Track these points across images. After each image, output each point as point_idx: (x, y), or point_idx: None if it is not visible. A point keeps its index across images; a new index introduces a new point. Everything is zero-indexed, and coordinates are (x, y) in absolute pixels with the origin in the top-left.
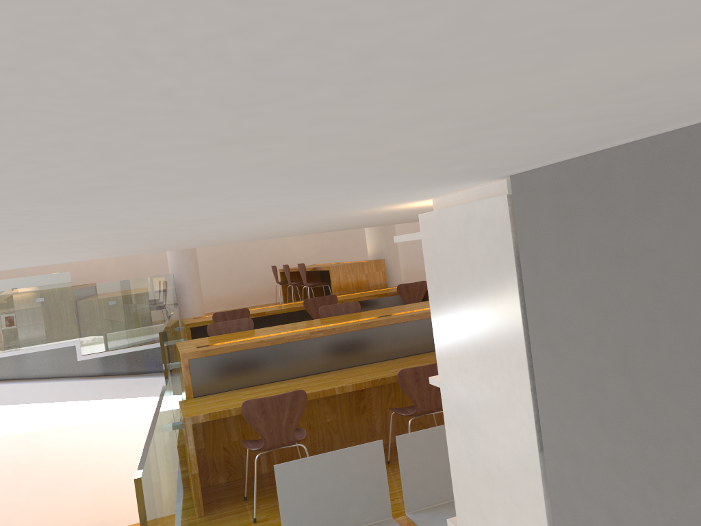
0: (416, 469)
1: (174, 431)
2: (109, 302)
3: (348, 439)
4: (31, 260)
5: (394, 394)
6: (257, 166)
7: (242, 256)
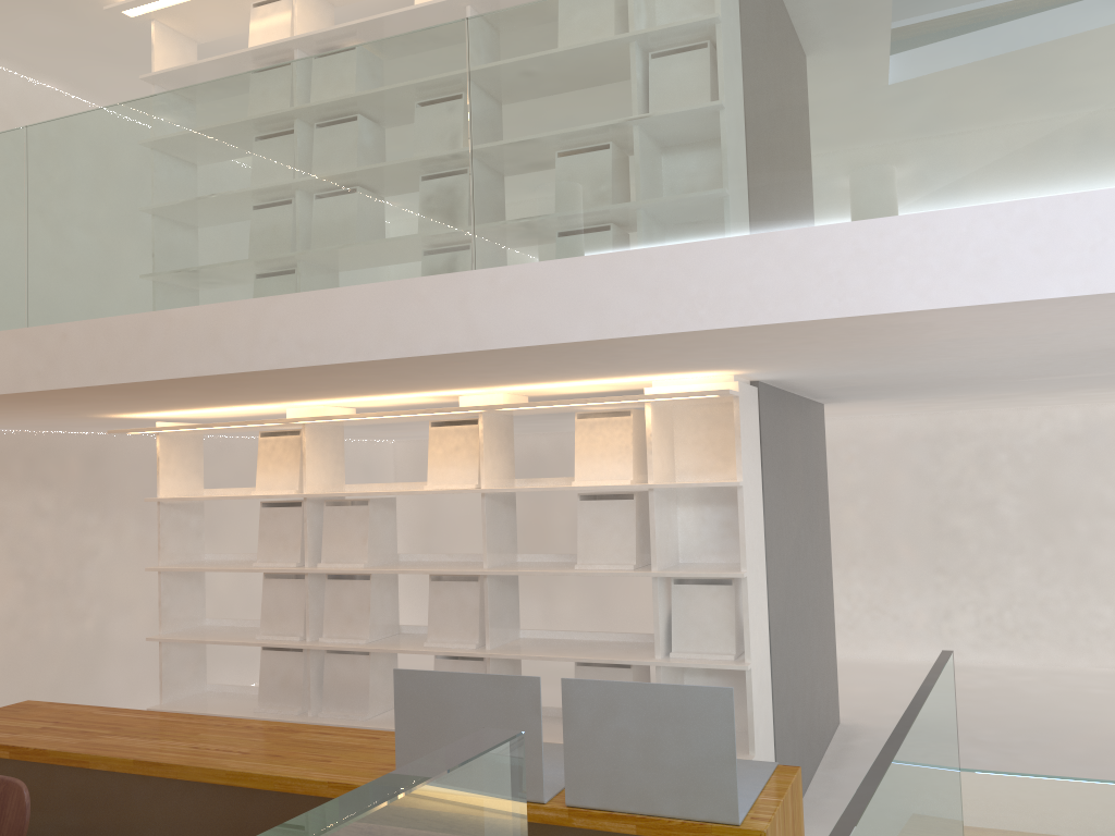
0: None
1: None
2: None
3: None
4: (1005, 329)
5: None
6: (885, 378)
7: None
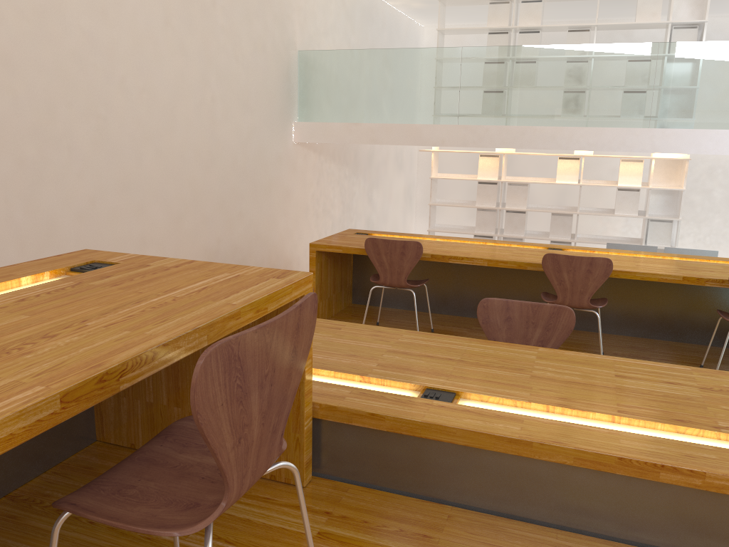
0: None
1: None
2: None
3: None
4: None
5: None
6: None
7: None
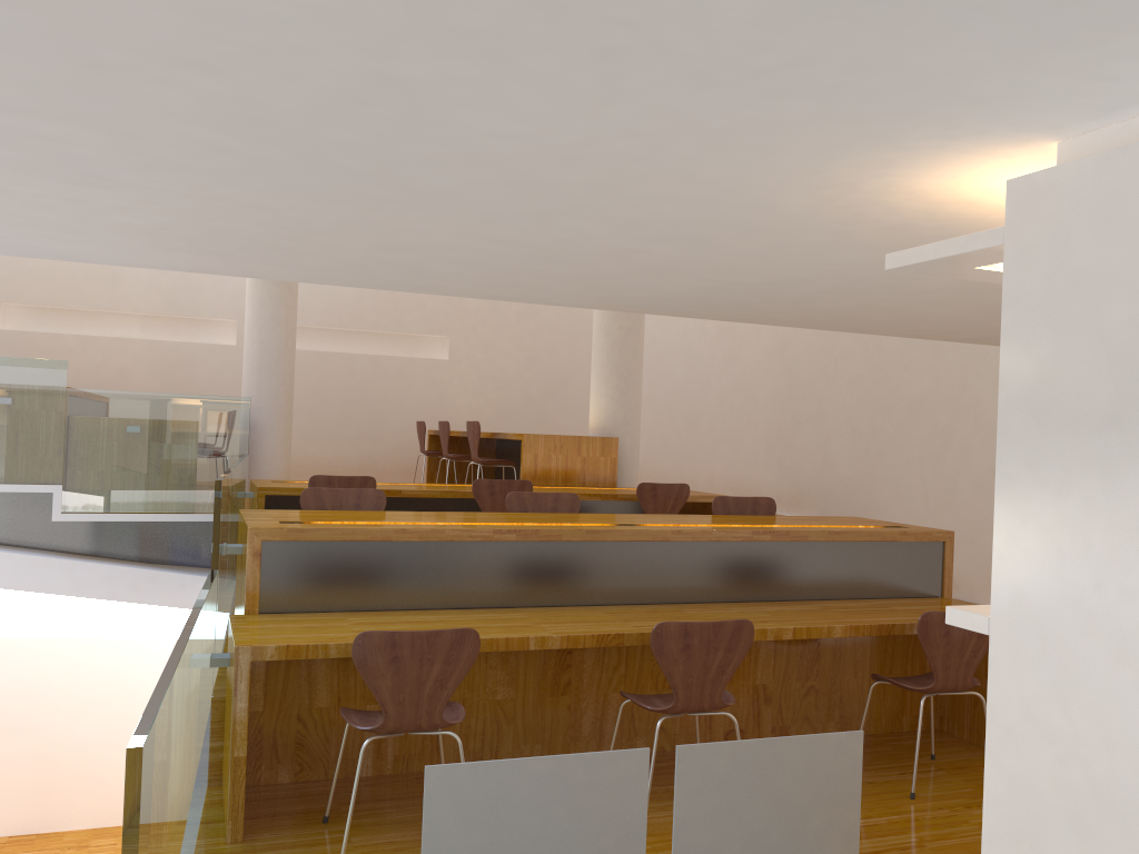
0: (705, 819)
1: (212, 670)
2: (129, 427)
3: (528, 737)
4: None
5: (625, 668)
6: None
7: (369, 397)
